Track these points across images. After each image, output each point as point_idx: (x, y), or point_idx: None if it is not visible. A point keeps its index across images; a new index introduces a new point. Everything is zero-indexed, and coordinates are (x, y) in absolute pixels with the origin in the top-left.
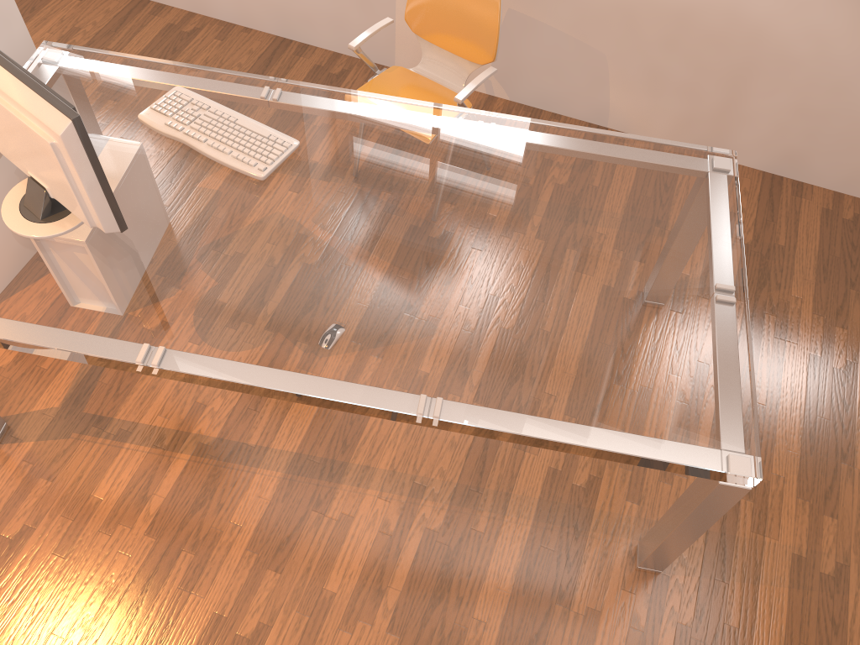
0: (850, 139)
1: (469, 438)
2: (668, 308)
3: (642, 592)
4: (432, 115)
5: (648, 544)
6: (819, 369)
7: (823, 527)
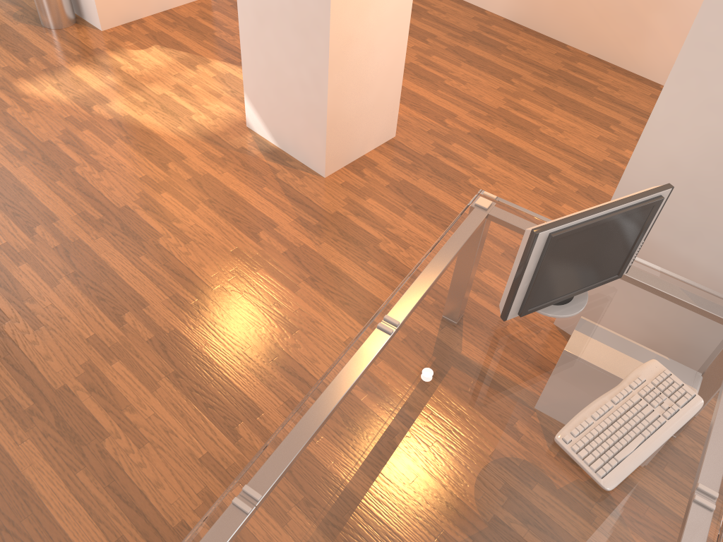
0: None
1: None
2: None
3: None
4: None
5: None
6: None
7: None
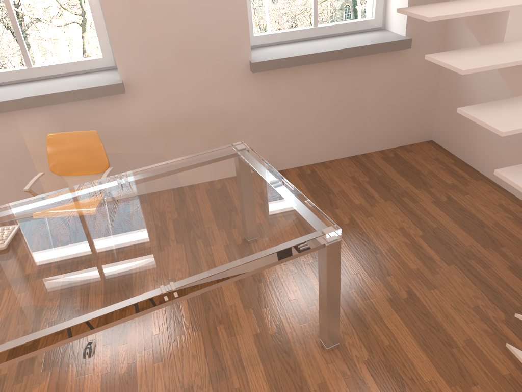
0: (288, 140)
1: (201, 348)
2: (256, 197)
3: (337, 359)
4: (90, 186)
5: (323, 328)
6: (340, 227)
7: (389, 281)
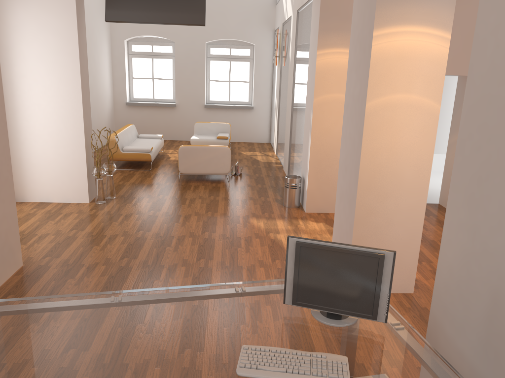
0: None
1: None
2: None
3: None
4: None
5: None
6: None
7: None
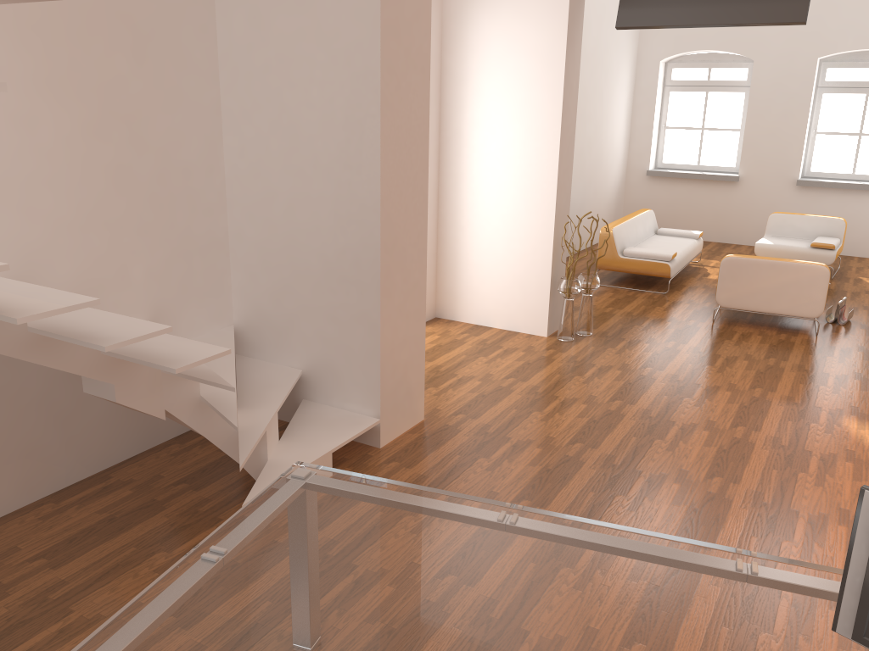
0: None
1: None
2: (285, 537)
3: None
4: None
5: None
6: None
7: None
